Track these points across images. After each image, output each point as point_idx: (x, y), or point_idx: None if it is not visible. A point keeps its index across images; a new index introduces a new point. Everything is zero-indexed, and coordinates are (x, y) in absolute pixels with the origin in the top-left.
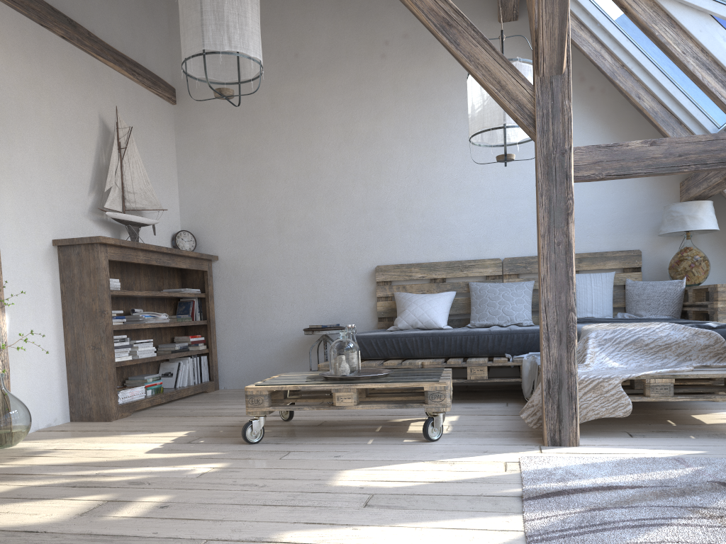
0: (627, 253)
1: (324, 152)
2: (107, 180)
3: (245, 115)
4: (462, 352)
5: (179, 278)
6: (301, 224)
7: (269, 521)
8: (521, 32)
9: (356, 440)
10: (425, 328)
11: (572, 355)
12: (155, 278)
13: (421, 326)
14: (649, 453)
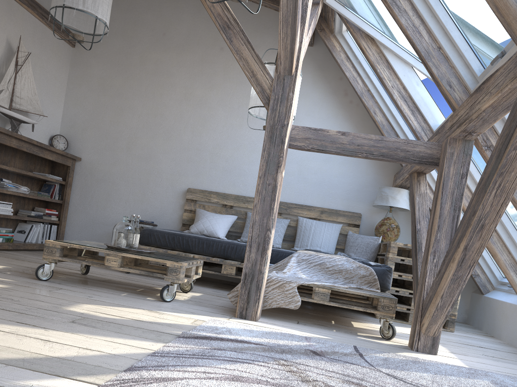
0: (352, 213)
1: (169, 103)
2: (0, 84)
3: (121, 66)
4: (224, 255)
5: (50, 167)
6: (143, 149)
7: None
8: (313, 55)
9: (116, 292)
10: (209, 235)
11: (264, 259)
12: (29, 162)
13: (206, 234)
14: (295, 332)
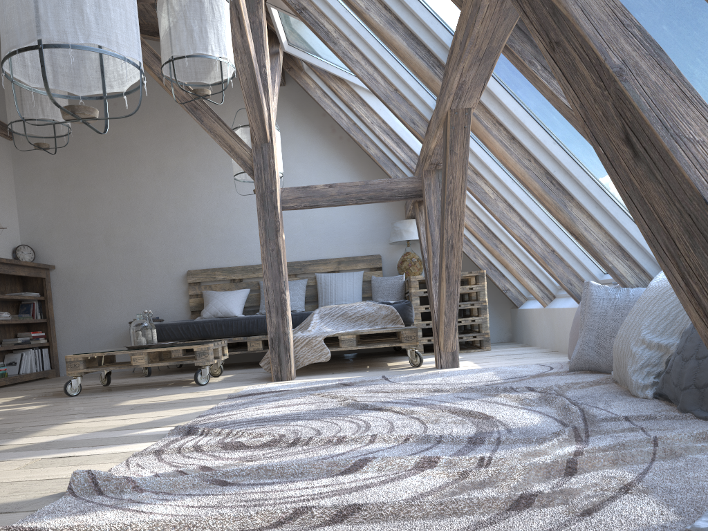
0: (371, 257)
1: (141, 181)
2: None
3: (74, 150)
4: (246, 332)
5: (21, 284)
6: (125, 239)
7: (66, 418)
8: (288, 95)
9: (150, 389)
10: (224, 317)
11: (285, 321)
12: None
13: (221, 316)
14: (329, 379)
